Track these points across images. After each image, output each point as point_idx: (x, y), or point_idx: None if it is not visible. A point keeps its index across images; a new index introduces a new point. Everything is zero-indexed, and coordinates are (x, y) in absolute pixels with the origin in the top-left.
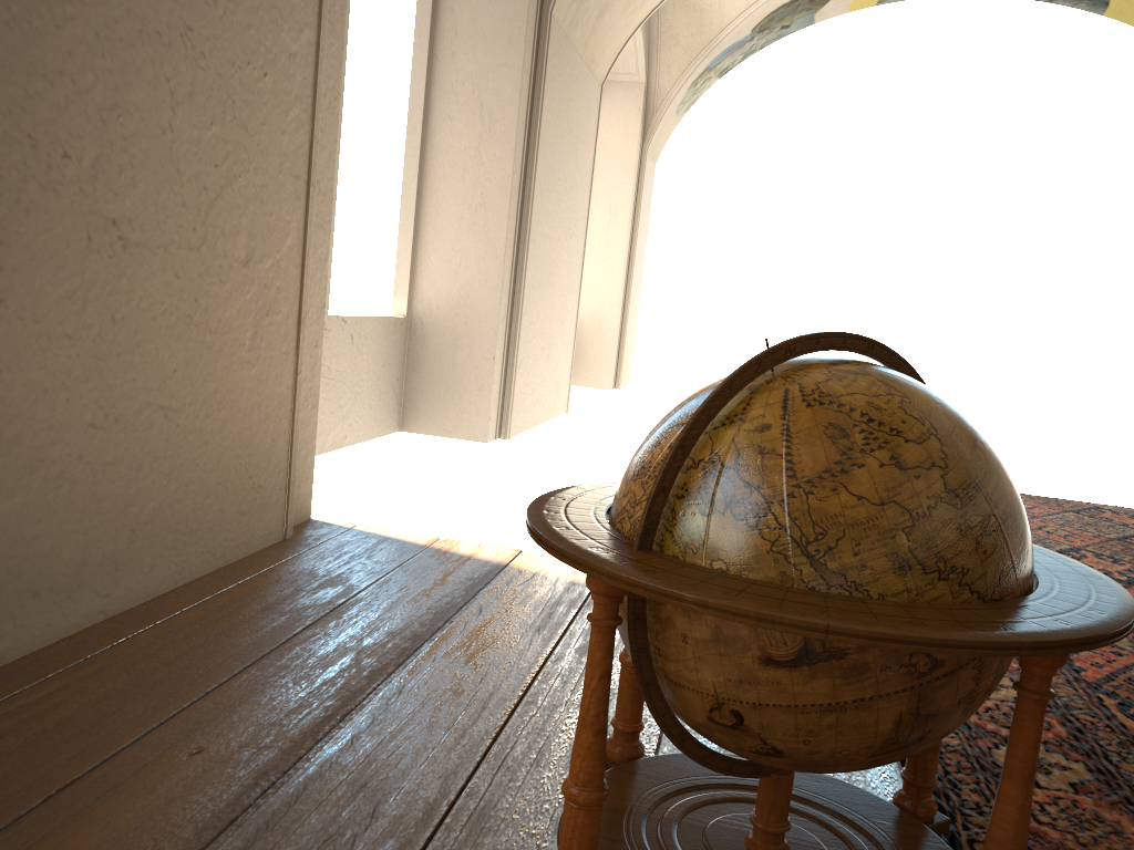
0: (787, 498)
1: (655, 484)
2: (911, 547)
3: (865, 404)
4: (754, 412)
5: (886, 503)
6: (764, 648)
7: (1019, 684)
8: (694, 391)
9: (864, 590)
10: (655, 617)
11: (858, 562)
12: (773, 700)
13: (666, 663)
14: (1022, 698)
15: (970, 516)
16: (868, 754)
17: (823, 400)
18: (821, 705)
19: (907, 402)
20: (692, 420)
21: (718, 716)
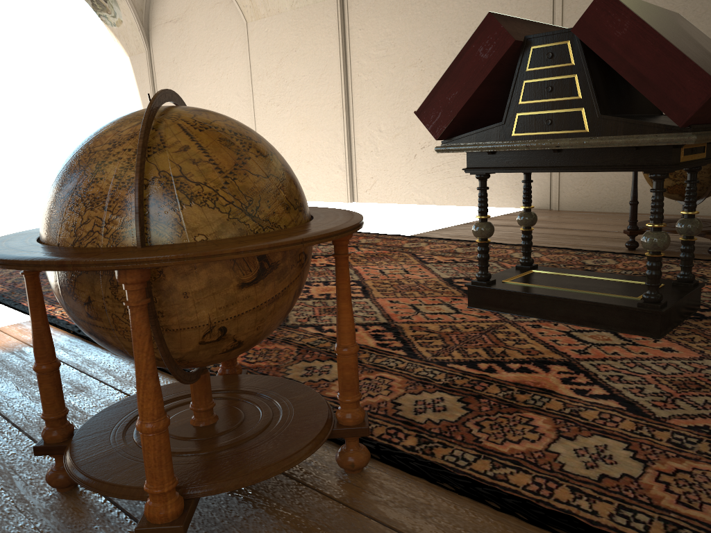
0: (225, 185)
1: (137, 199)
2: (287, 197)
3: (226, 125)
4: (171, 140)
5: (269, 176)
6: (240, 278)
7: (336, 254)
8: (92, 141)
9: (278, 226)
10: (157, 291)
11: (272, 211)
12: (246, 308)
13: (169, 319)
14: (340, 259)
15: (293, 177)
16: (279, 322)
17: (205, 126)
18: (269, 300)
19: (238, 122)
20: (141, 151)
21: (208, 337)
